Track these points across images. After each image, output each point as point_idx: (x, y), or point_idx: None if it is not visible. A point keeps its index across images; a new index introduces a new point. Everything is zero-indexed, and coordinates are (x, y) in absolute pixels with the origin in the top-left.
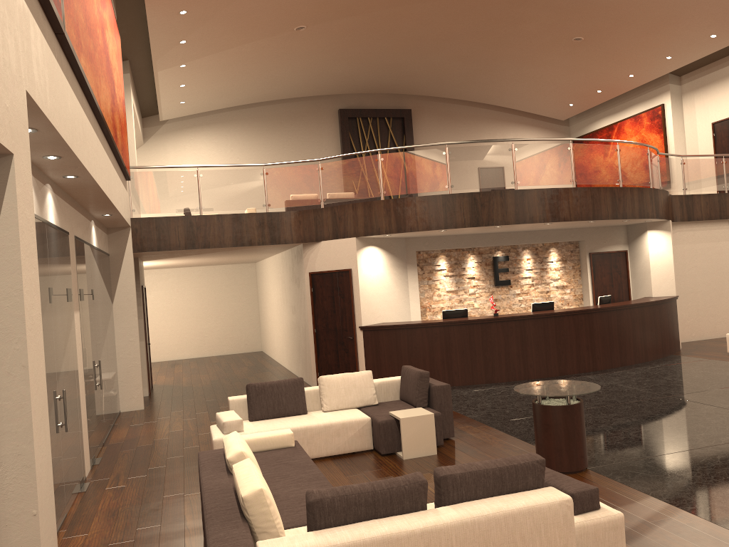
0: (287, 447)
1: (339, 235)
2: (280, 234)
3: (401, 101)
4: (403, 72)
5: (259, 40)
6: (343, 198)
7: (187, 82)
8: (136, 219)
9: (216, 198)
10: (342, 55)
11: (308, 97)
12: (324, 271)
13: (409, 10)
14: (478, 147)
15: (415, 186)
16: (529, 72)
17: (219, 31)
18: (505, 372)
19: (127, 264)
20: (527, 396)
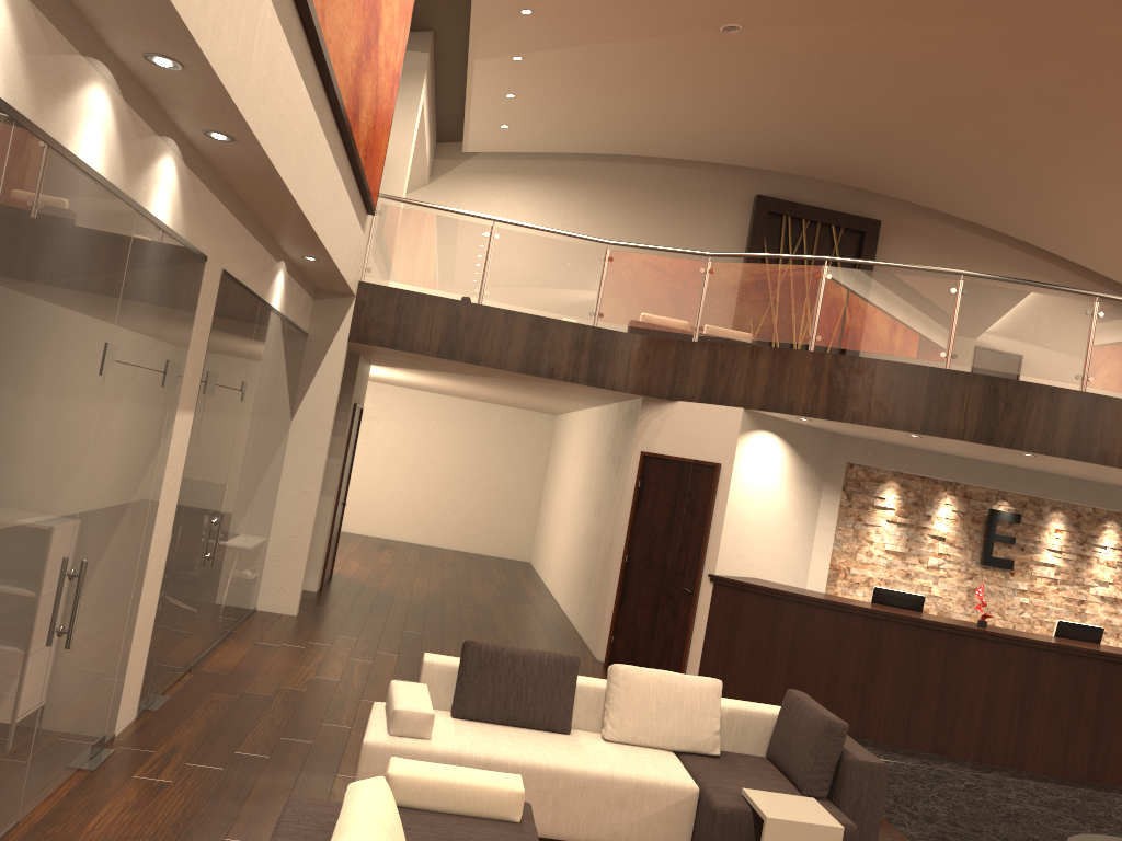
0: (502, 820)
1: (714, 397)
2: (608, 371)
3: (866, 204)
4: (886, 151)
5: (655, 37)
6: (737, 332)
7: (519, 91)
8: (367, 285)
9: (513, 281)
10: (789, 98)
11: (710, 164)
12: (669, 455)
13: (936, 31)
14: (1024, 293)
15: (880, 341)
16: (1121, 195)
17: (591, 5)
18: (976, 743)
19: (333, 359)
20: (1025, 814)
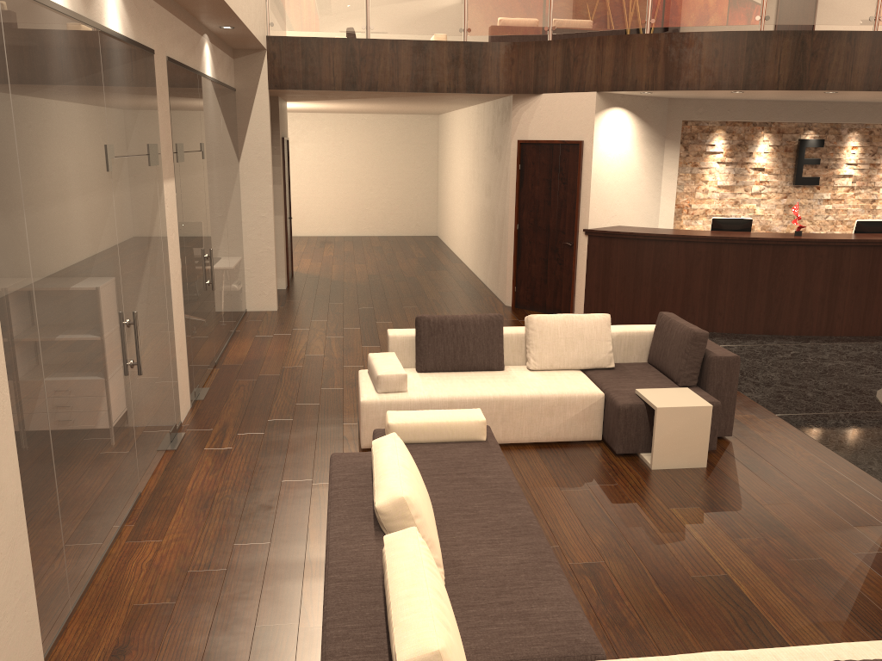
0: (474, 441)
1: (571, 86)
2: (482, 78)
3: None
4: None
5: None
6: (584, 27)
7: None
8: (274, 39)
9: (392, 13)
10: None
11: None
12: (541, 140)
13: None
14: None
15: (704, 15)
16: None
17: None
18: (797, 322)
19: (260, 106)
20: (836, 368)
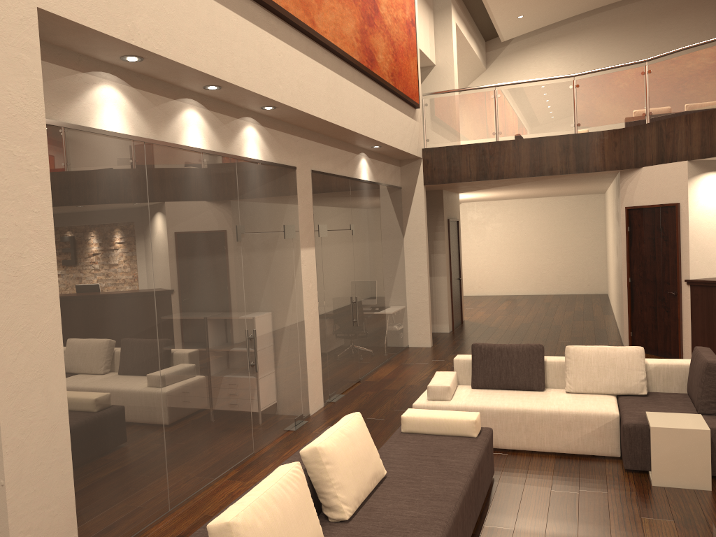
0: (466, 436)
1: (665, 158)
2: (589, 160)
3: None
4: None
5: None
6: (676, 108)
7: None
8: (427, 150)
9: (515, 121)
10: None
11: None
12: (643, 205)
13: None
14: None
15: None
16: None
17: None
18: None
19: (418, 197)
20: None
